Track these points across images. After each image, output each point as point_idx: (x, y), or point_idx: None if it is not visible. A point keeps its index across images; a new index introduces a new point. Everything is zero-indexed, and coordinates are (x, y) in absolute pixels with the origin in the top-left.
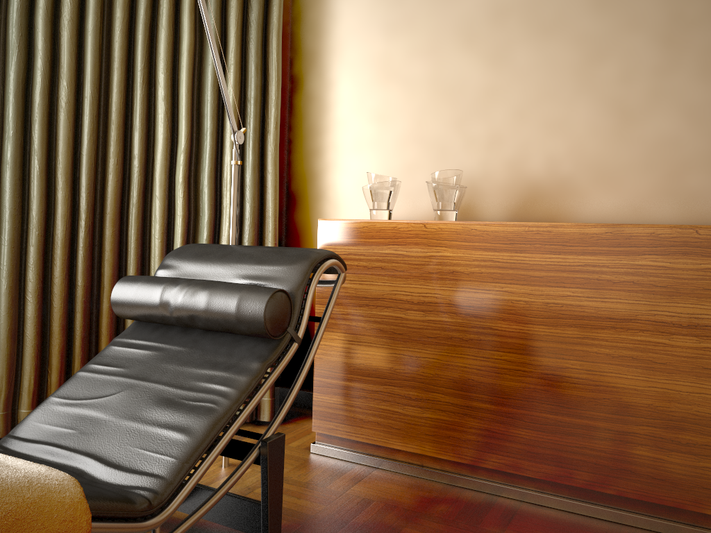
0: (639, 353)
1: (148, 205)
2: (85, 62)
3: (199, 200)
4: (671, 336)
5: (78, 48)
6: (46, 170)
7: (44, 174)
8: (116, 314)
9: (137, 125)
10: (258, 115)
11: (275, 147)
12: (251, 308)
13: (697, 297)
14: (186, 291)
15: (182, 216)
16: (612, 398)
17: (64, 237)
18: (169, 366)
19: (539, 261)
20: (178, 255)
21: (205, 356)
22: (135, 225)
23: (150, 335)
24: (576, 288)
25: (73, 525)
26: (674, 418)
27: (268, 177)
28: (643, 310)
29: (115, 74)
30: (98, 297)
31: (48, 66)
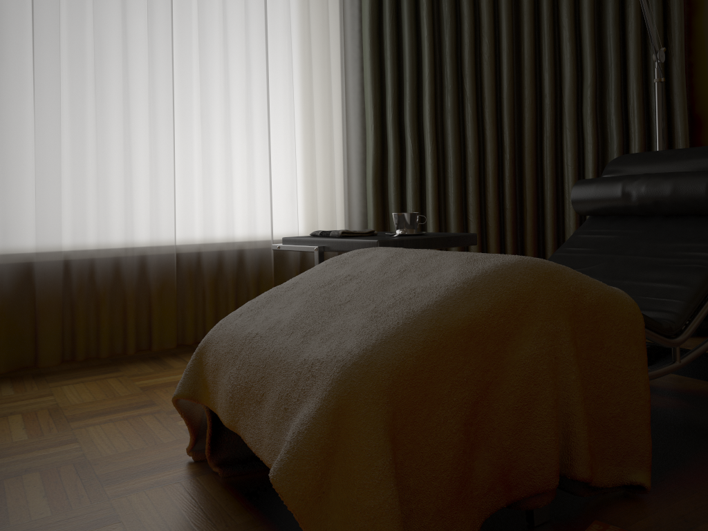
0: None
1: (558, 138)
2: (500, 20)
3: (606, 128)
4: None
5: (493, 10)
6: (476, 114)
7: (475, 118)
8: (575, 210)
9: (546, 68)
10: (661, 41)
11: (682, 69)
12: None
13: None
14: (648, 181)
15: (592, 143)
16: None
17: (493, 168)
18: (640, 244)
19: None
20: (620, 161)
21: (674, 235)
22: (549, 156)
23: (609, 225)
24: None
25: (635, 318)
26: None
27: (675, 99)
28: None
29: (525, 26)
30: (520, 219)
31: (472, 28)
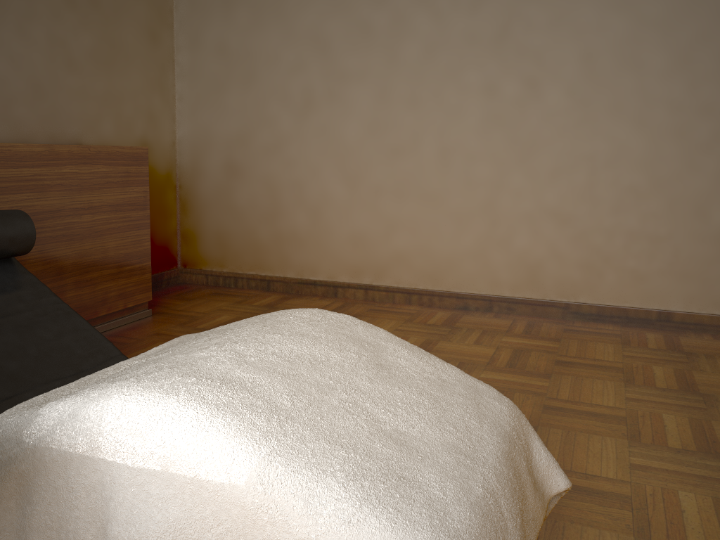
0: (67, 231)
1: None
2: None
3: None
4: (81, 216)
5: None
6: None
7: None
8: None
9: None
10: None
11: None
12: (23, 229)
13: (91, 190)
14: None
15: None
16: (54, 265)
17: None
18: None
19: (5, 174)
20: None
21: None
22: None
23: None
24: (30, 193)
25: None
26: (85, 267)
27: None
28: (67, 202)
29: None
30: None
31: None
